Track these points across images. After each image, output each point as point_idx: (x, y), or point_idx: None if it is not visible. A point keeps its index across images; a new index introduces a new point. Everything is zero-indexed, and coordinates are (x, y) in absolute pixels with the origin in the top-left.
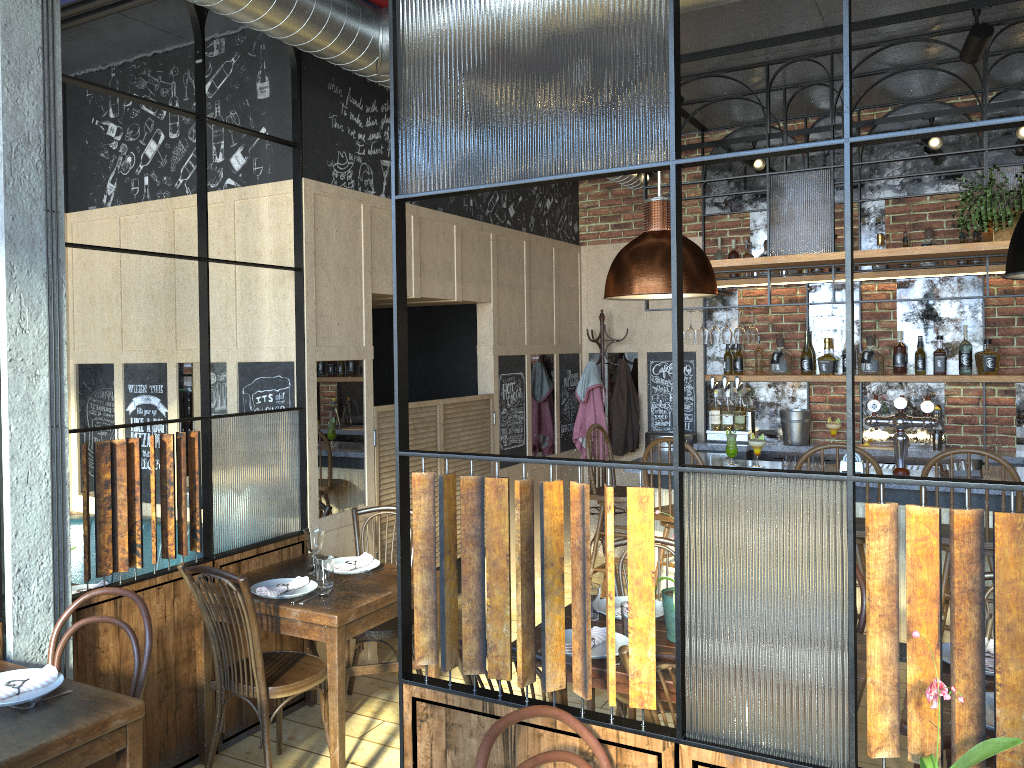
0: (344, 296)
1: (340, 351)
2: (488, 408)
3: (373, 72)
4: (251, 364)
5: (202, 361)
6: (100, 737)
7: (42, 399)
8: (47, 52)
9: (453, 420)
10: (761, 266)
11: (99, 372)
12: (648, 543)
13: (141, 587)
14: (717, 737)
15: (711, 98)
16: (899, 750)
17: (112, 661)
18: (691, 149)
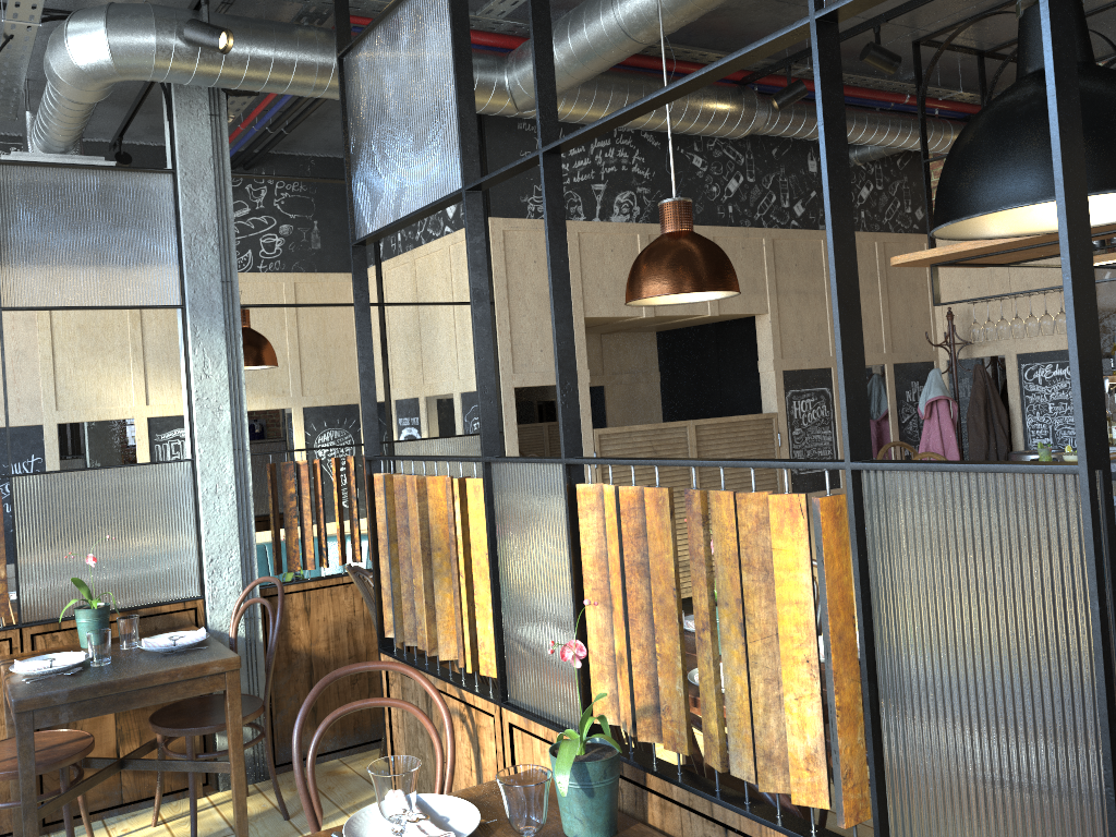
0: (548, 323)
1: (544, 376)
2: (770, 428)
3: (513, 112)
4: (468, 394)
5: (385, 393)
6: (201, 677)
7: (225, 428)
8: (217, 159)
9: (713, 442)
10: (1055, 237)
11: (382, 409)
12: (482, 528)
13: (328, 584)
14: (523, 702)
15: None
16: (619, 719)
17: (303, 642)
18: None
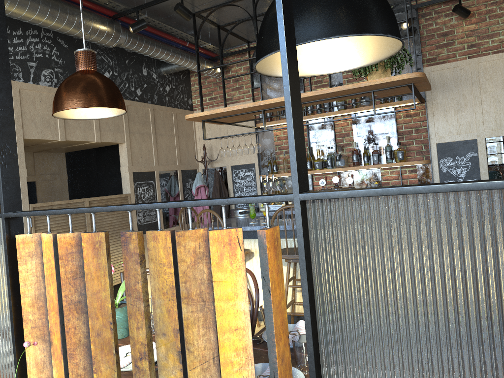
0: None
1: None
2: (127, 202)
3: None
4: None
5: None
6: None
7: None
8: None
9: None
10: (256, 108)
11: None
12: None
13: None
14: None
15: (238, 21)
16: None
17: None
18: (241, 52)
